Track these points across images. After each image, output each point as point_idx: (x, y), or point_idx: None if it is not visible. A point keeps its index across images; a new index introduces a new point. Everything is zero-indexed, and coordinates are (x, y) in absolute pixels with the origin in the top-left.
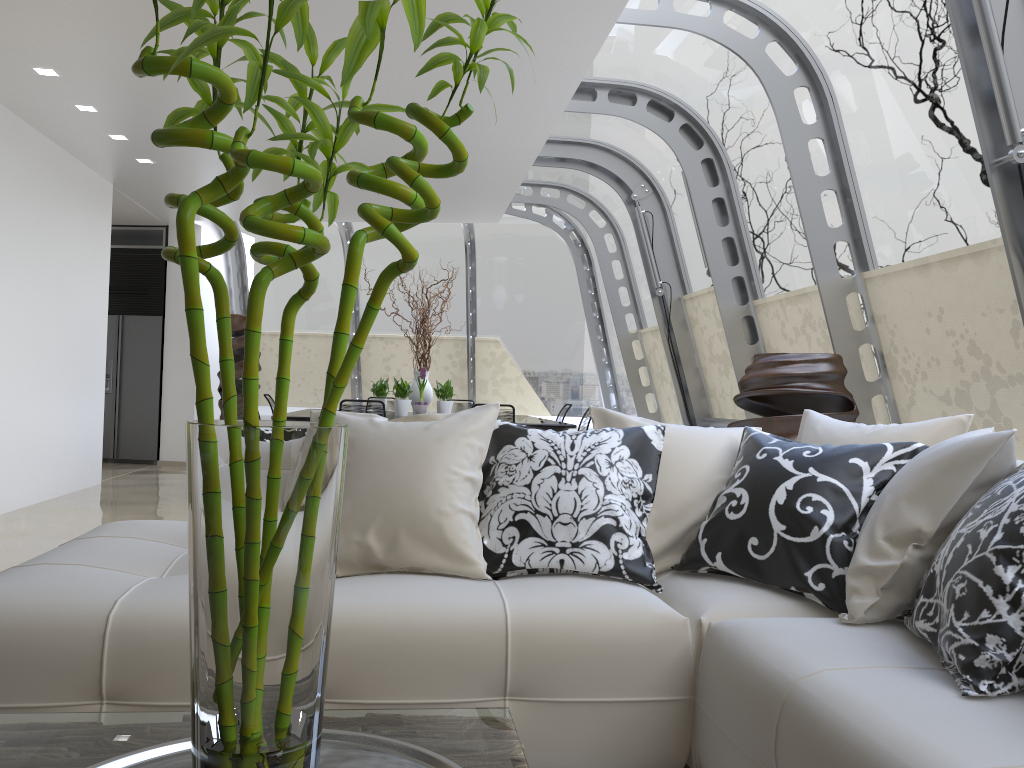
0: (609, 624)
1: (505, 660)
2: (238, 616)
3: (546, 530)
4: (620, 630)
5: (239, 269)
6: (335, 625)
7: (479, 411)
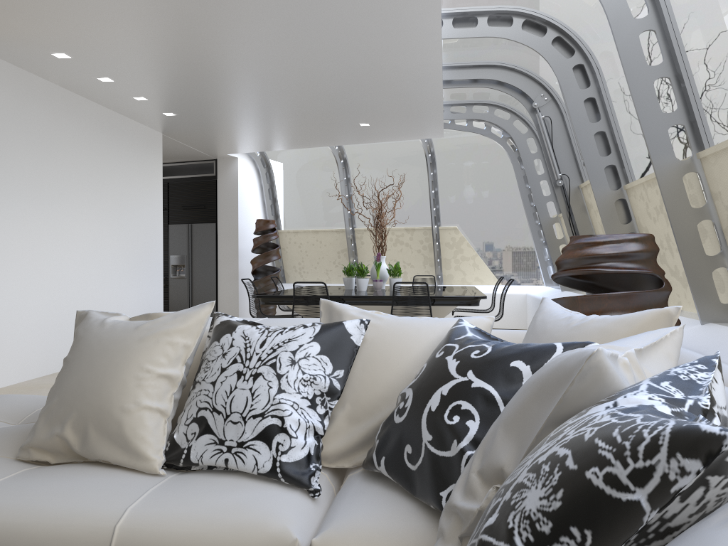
0: (214, 541)
1: None
2: None
3: (220, 428)
4: None
5: (270, 186)
6: None
7: (193, 310)
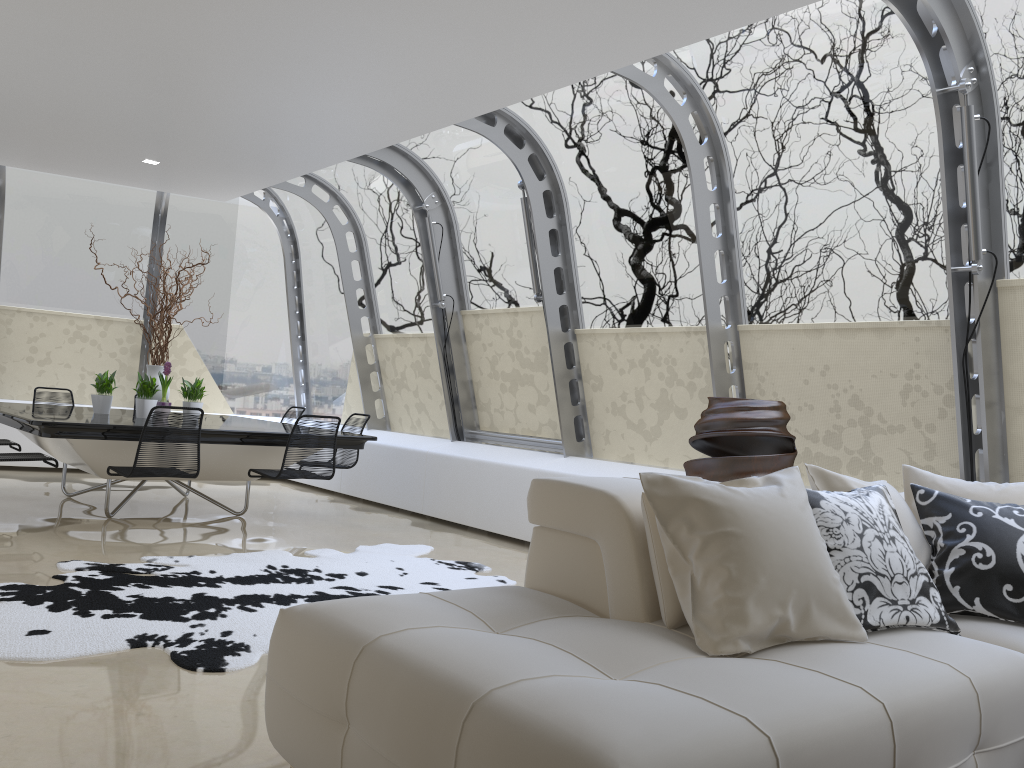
0: (1012, 673)
1: (979, 718)
2: None
3: (887, 590)
4: (1019, 677)
5: None
6: (898, 710)
7: (793, 475)
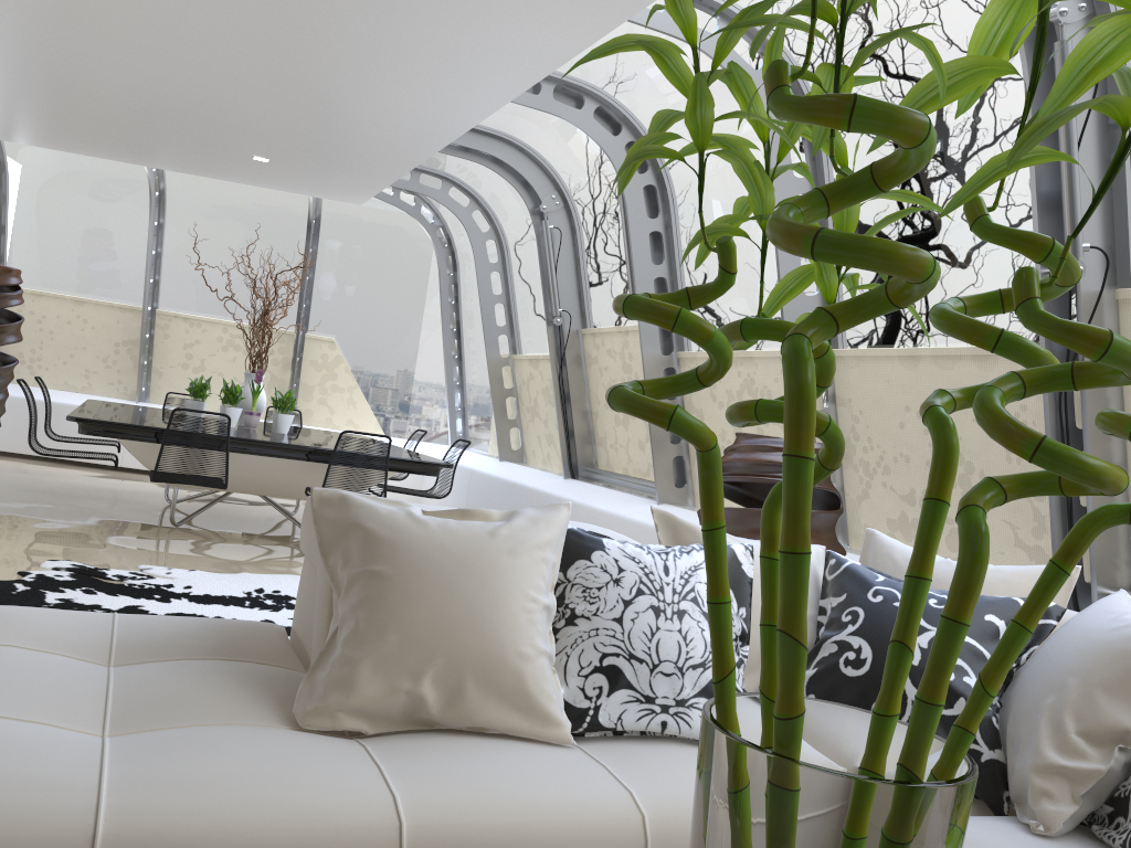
0: None
1: None
2: None
3: (643, 681)
4: None
5: None
6: (432, 837)
7: (549, 513)
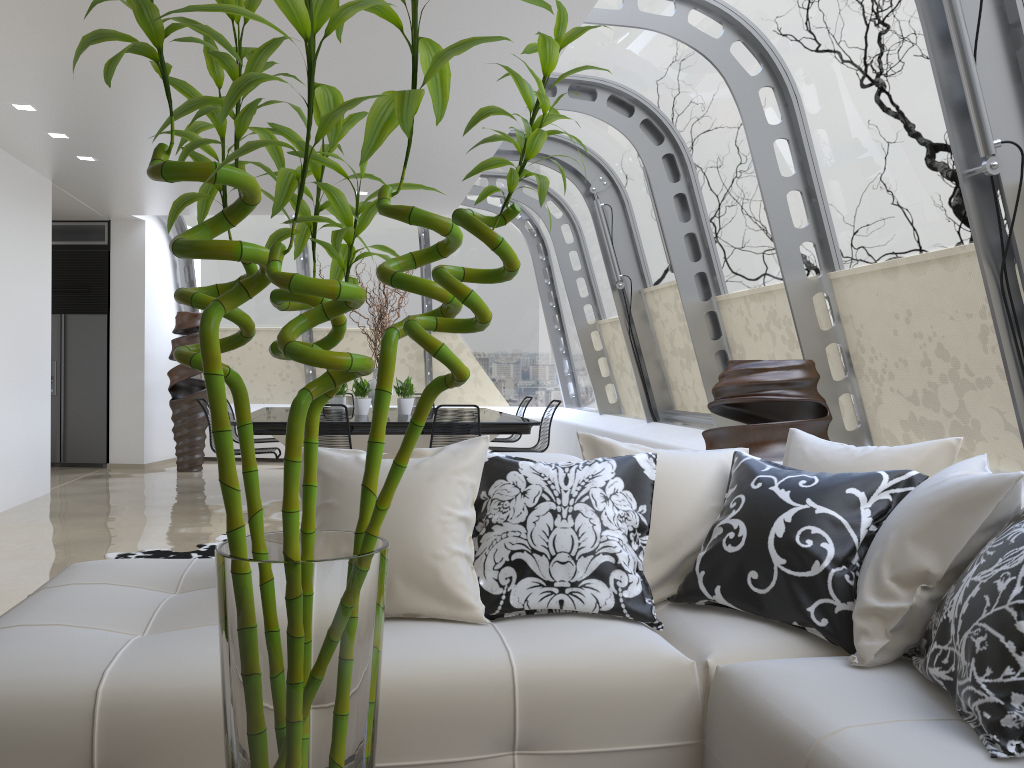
0: (616, 671)
1: (513, 714)
2: (284, 764)
3: (544, 569)
4: (628, 677)
5: (186, 263)
6: None
7: (469, 445)
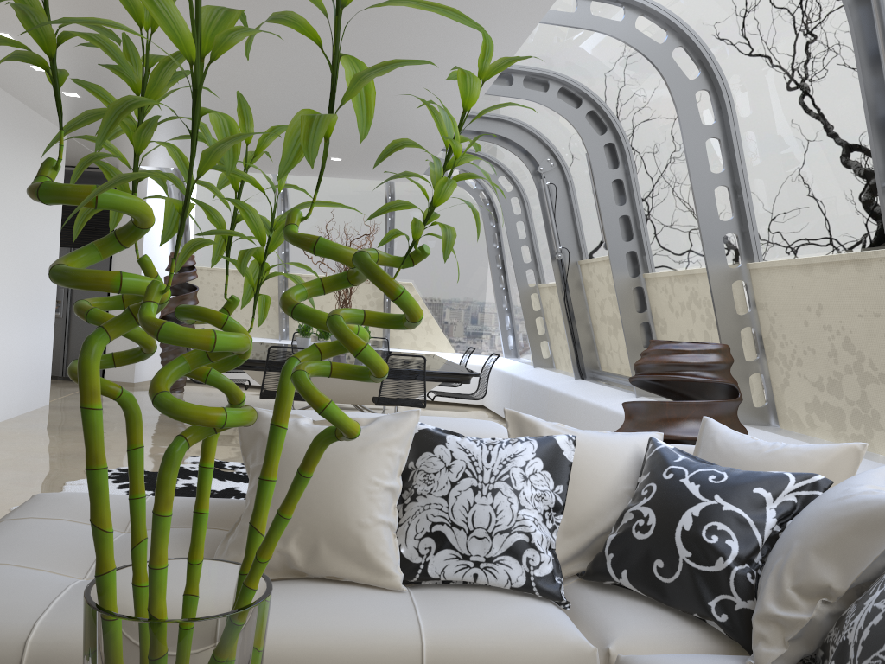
0: (521, 653)
1: None
2: None
3: (461, 543)
4: (532, 660)
5: None
6: None
7: (401, 418)
